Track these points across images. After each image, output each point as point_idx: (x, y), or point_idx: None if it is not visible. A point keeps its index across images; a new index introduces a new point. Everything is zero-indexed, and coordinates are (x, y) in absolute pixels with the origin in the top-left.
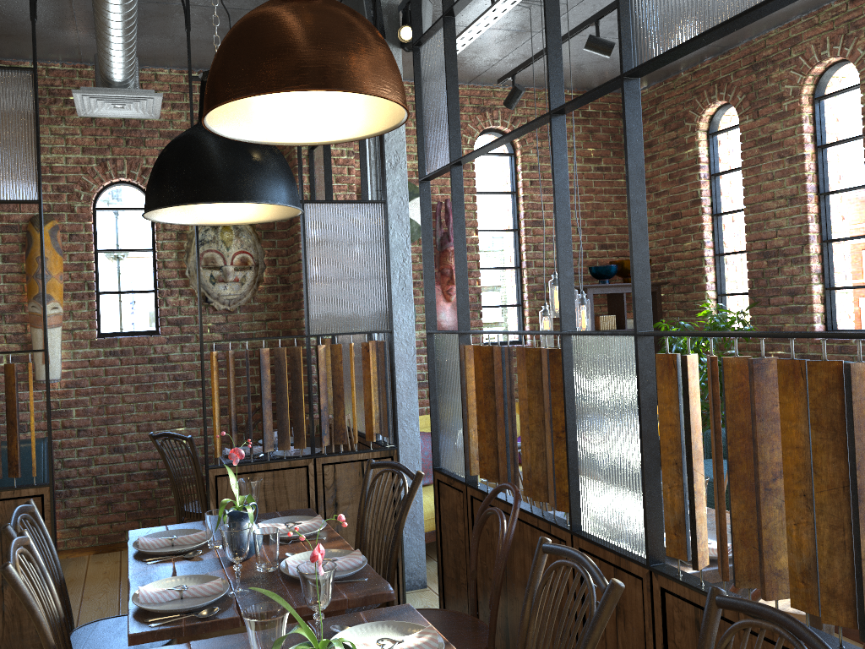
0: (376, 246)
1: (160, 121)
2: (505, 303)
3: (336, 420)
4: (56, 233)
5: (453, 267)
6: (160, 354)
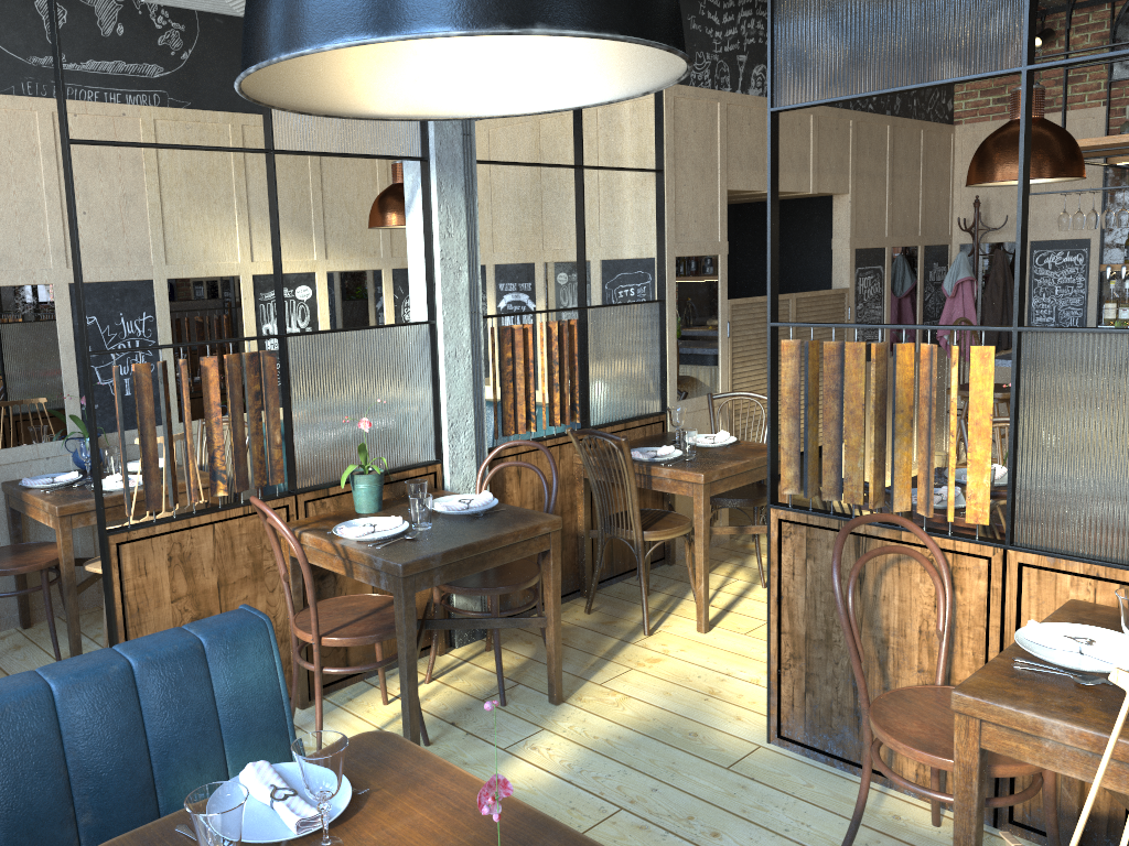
0: None
1: None
2: None
3: None
4: None
5: None
6: None
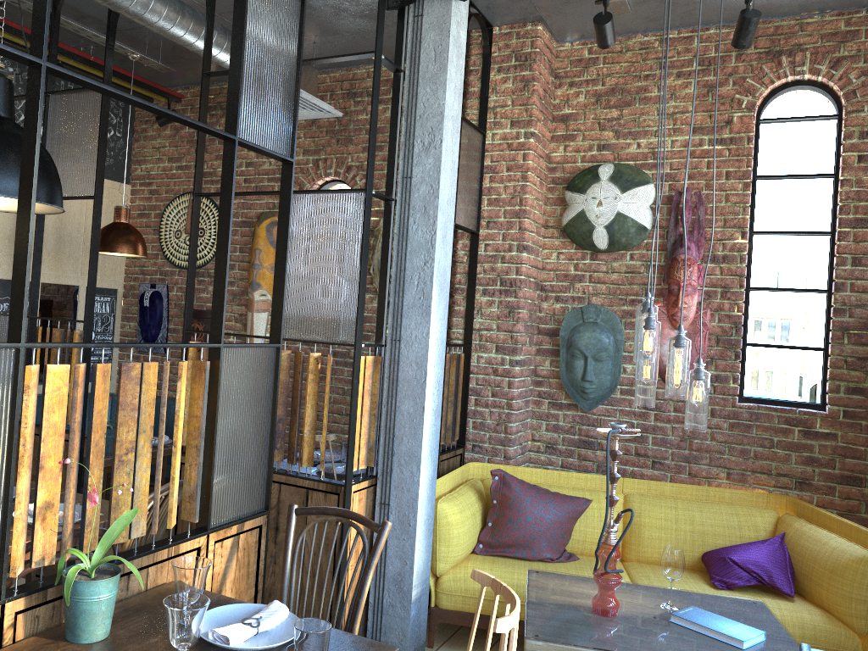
0: (352, 243)
1: (367, 118)
2: (797, 344)
3: (290, 436)
4: (272, 228)
5: (681, 283)
6: (343, 349)
